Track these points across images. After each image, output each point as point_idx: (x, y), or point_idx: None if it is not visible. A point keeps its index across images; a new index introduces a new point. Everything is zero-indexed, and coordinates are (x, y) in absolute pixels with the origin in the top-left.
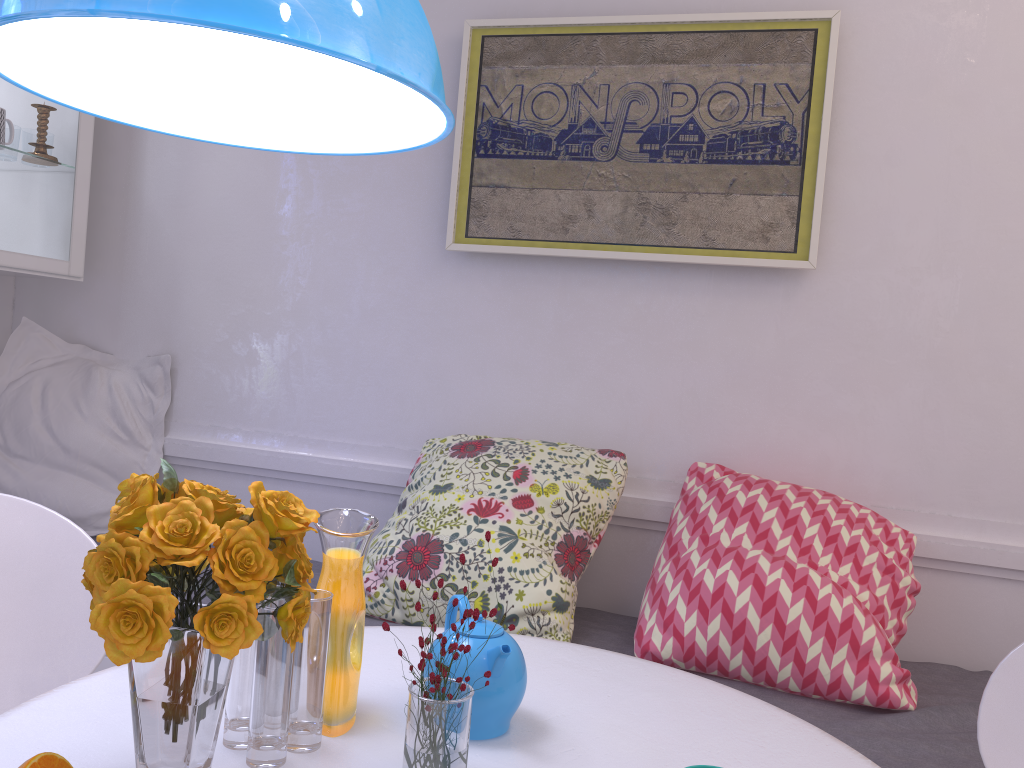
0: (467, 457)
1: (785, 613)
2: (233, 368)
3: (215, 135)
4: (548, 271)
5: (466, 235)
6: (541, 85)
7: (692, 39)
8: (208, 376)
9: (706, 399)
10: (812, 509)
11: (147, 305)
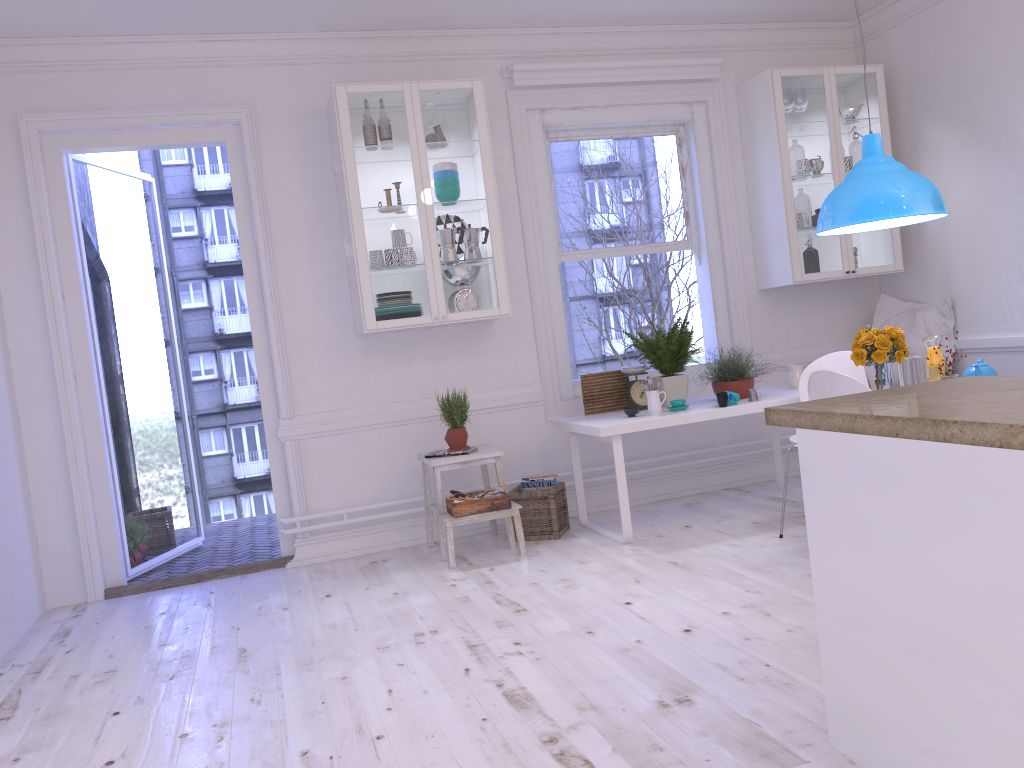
0: None
1: None
2: (980, 299)
3: (892, 225)
4: None
5: None
6: None
7: None
8: (969, 305)
9: None
10: None
11: (936, 276)
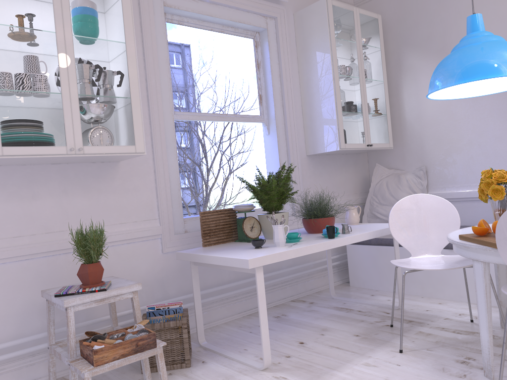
0: None
1: None
2: (448, 166)
3: (466, 96)
4: None
5: None
6: None
7: None
8: (439, 171)
9: None
10: None
11: (413, 152)
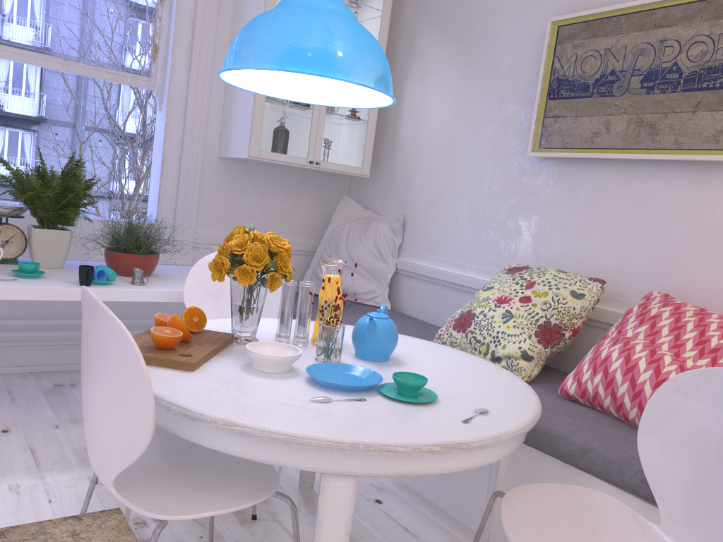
0: (509, 274)
1: (637, 376)
2: (428, 224)
3: (334, 103)
4: (584, 167)
5: (537, 147)
6: (585, 52)
7: (678, 9)
8: (418, 228)
9: (672, 251)
10: (698, 323)
11: (397, 190)
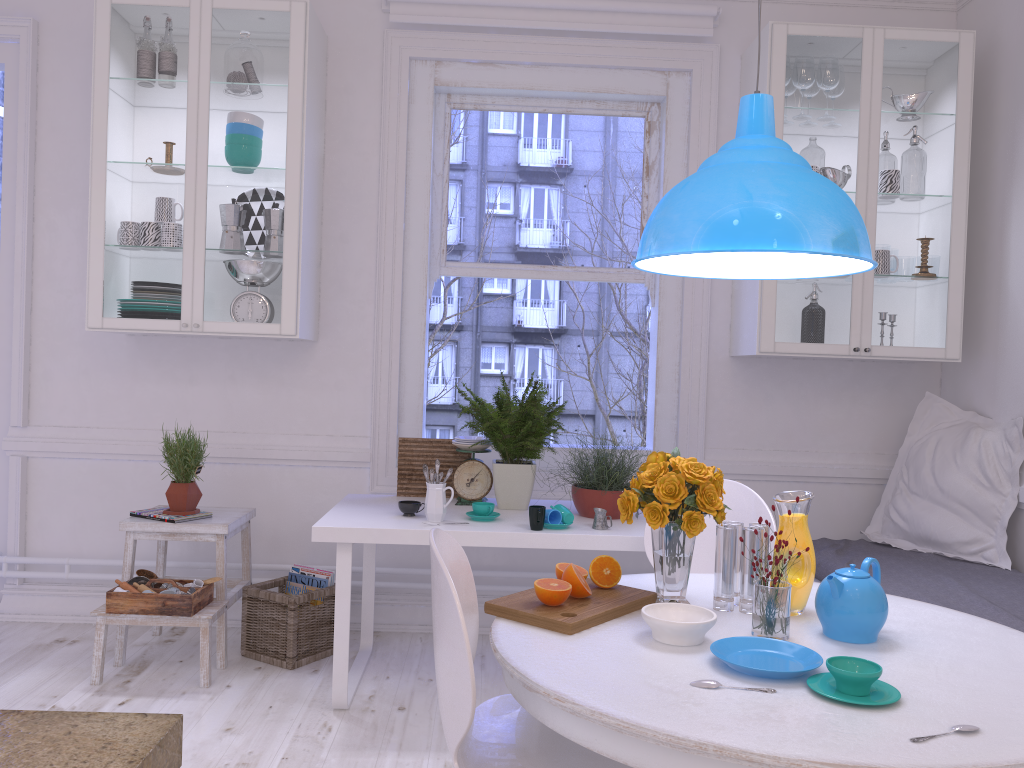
0: None
1: None
2: None
3: (810, 273)
4: None
5: None
6: None
7: None
8: None
9: None
10: None
11: (1010, 377)
